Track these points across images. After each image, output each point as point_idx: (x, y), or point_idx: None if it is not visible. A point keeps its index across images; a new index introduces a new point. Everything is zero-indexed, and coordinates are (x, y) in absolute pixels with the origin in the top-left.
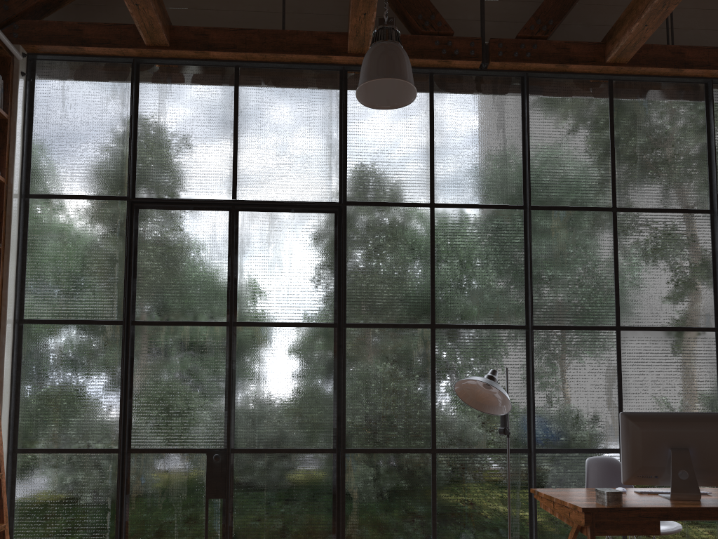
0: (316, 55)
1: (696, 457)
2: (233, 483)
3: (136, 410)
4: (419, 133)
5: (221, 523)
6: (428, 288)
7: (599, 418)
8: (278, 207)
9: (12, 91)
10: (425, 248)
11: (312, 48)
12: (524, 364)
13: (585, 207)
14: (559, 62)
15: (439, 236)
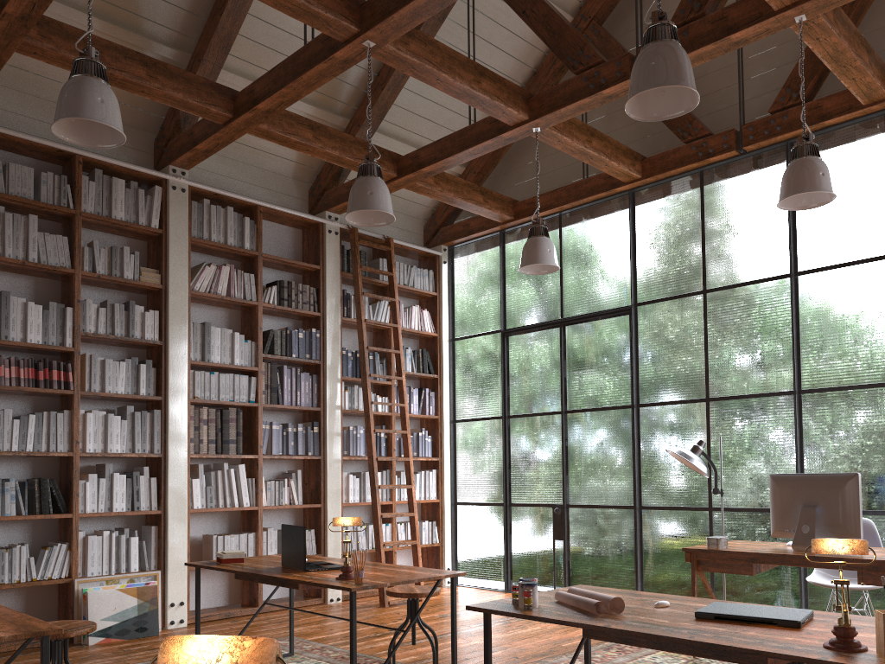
0: (603, 192)
1: (823, 514)
2: (568, 530)
3: (512, 476)
4: (692, 229)
5: (563, 558)
6: (703, 366)
7: (875, 479)
8: (588, 318)
9: (439, 276)
10: (699, 331)
11: (600, 188)
12: (792, 428)
13: (857, 260)
14: (811, 123)
15: (711, 318)
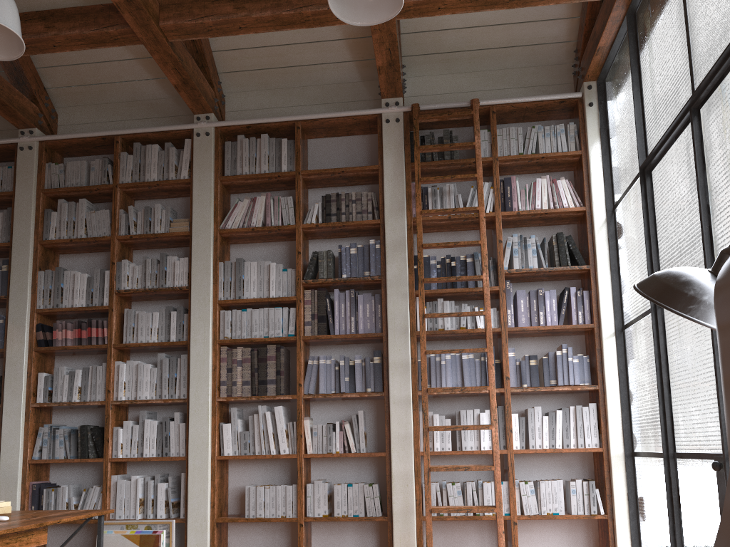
0: None
1: None
2: None
3: (673, 406)
4: None
5: None
6: None
7: None
8: (717, 72)
9: (584, 126)
10: None
11: None
12: None
13: None
14: None
15: None
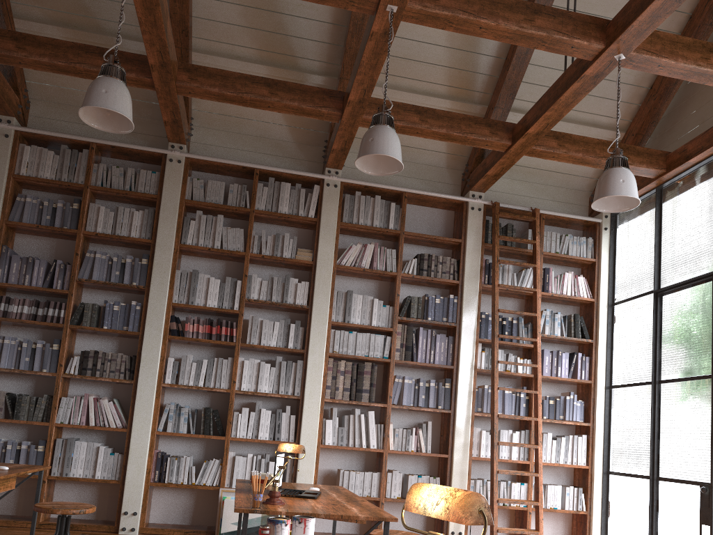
0: None
1: None
2: None
3: (661, 447)
4: None
5: None
6: None
7: None
8: None
9: (599, 242)
10: None
11: None
12: None
13: None
14: None
15: None
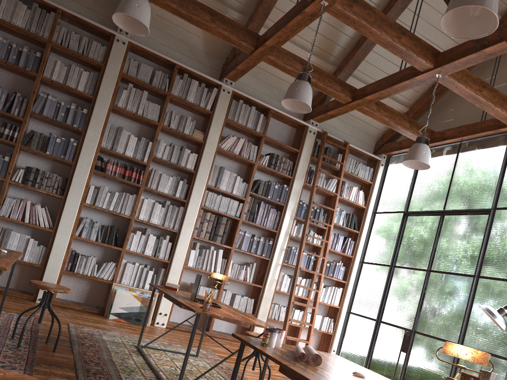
0: (491, 131)
1: None
2: (411, 347)
3: (386, 304)
4: None
5: (402, 364)
6: None
7: None
8: (460, 212)
9: (376, 172)
10: None
11: (489, 127)
12: None
13: None
14: None
15: None
